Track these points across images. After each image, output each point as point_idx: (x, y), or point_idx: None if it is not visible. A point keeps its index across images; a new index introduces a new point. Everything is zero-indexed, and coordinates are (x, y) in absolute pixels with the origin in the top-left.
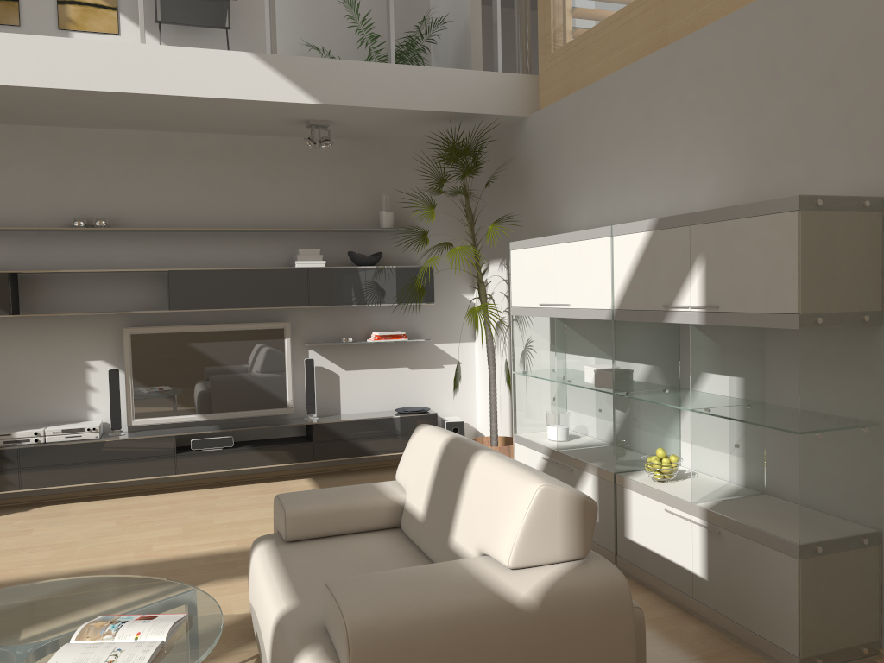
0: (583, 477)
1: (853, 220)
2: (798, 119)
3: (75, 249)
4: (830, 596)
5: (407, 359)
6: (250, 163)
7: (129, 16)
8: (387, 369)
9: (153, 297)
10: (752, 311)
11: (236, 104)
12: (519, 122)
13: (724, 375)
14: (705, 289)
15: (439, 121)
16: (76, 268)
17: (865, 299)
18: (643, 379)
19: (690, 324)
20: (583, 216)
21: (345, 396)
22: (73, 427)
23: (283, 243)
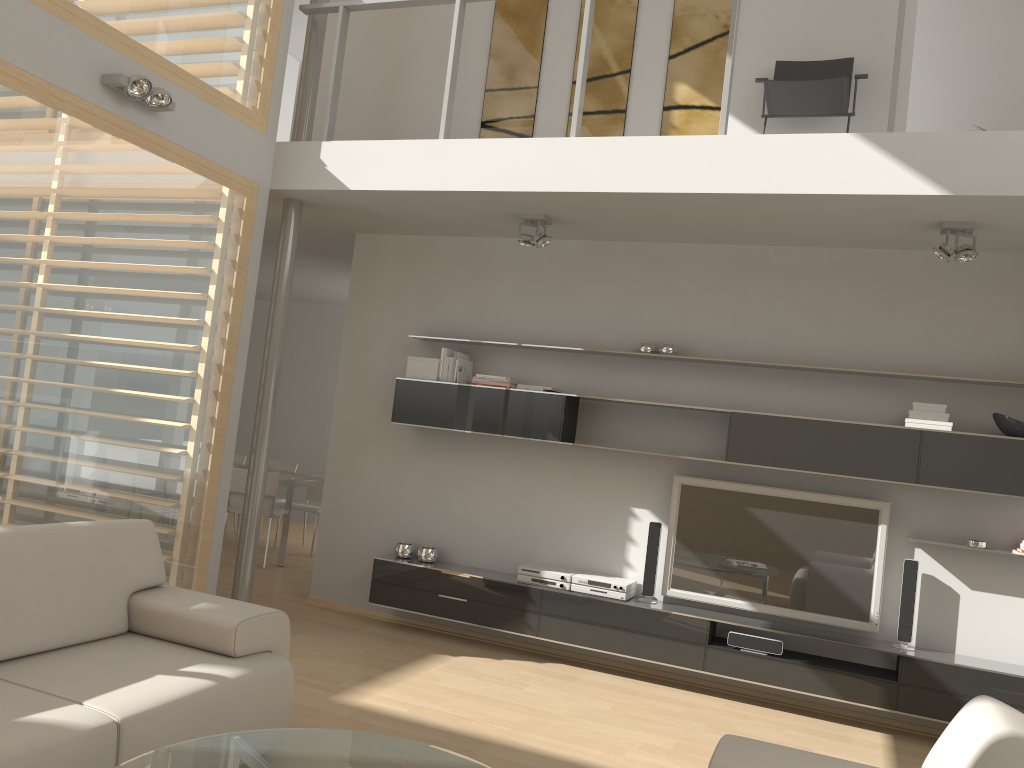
0: None
1: None
2: None
3: (639, 378)
4: None
5: None
6: (862, 285)
7: (736, 115)
8: None
9: (715, 443)
10: None
11: (830, 202)
12: None
13: None
14: None
15: None
16: (637, 399)
17: None
18: None
19: None
20: None
21: (965, 628)
22: (600, 580)
23: (895, 393)
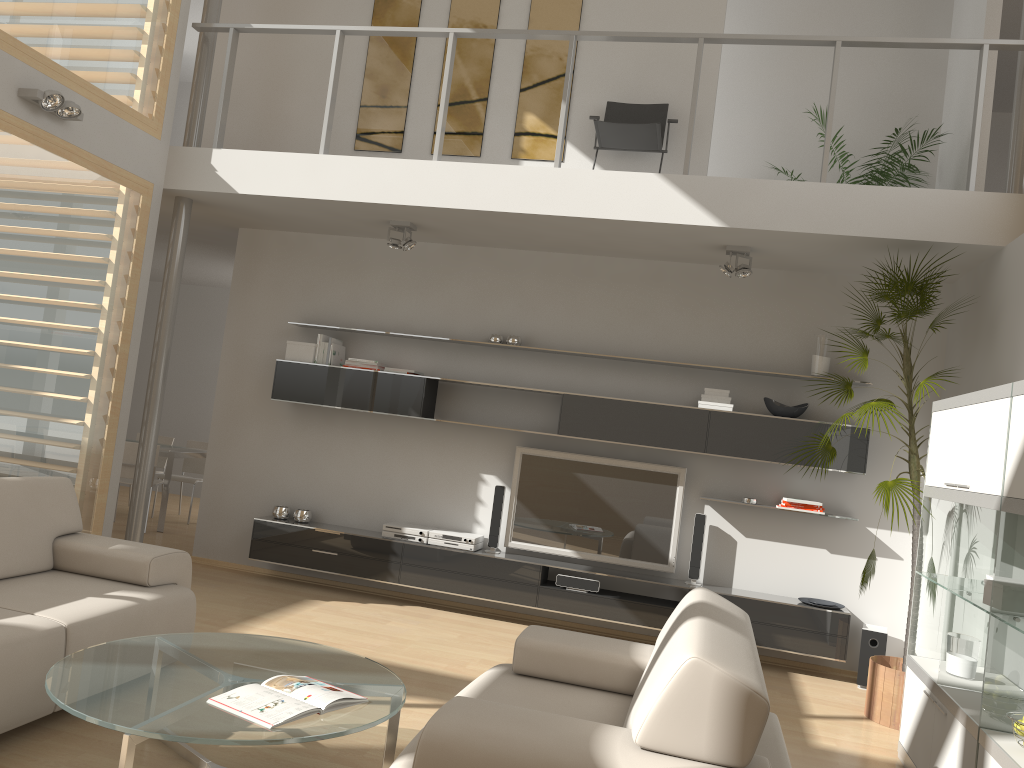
0: (953, 726)
1: None
2: None
3: (489, 364)
4: None
5: (826, 539)
6: (671, 291)
7: (574, 144)
8: (798, 546)
9: (551, 420)
10: None
11: (640, 227)
12: (996, 253)
13: None
14: None
15: (885, 250)
16: (487, 381)
17: None
18: None
19: None
20: None
21: (740, 568)
22: (453, 535)
23: (693, 381)
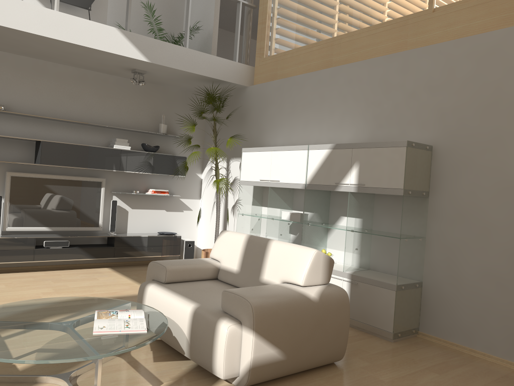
0: None
1: (423, 153)
2: (397, 109)
3: None
4: (404, 307)
5: (165, 205)
6: (91, 86)
7: None
8: (154, 210)
9: (25, 155)
10: (381, 187)
11: (103, 54)
12: (242, 88)
13: (359, 216)
14: (358, 177)
15: (203, 81)
16: None
17: (424, 186)
18: (315, 218)
19: (349, 191)
20: (279, 139)
21: (130, 223)
22: None
23: (105, 134)
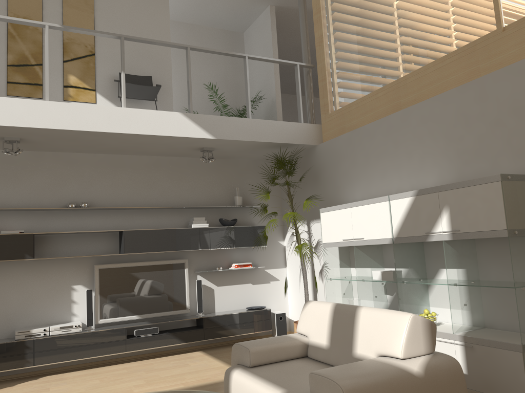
0: None
1: (523, 185)
2: (483, 141)
3: (68, 220)
4: None
5: (250, 279)
6: (165, 171)
7: (101, 94)
8: (240, 285)
9: (111, 247)
10: (480, 230)
11: (170, 139)
12: (312, 148)
13: (460, 266)
14: (450, 222)
15: (271, 147)
16: (68, 231)
17: None
18: (410, 274)
19: (443, 240)
20: (357, 194)
21: (217, 301)
22: (66, 325)
23: (182, 215)
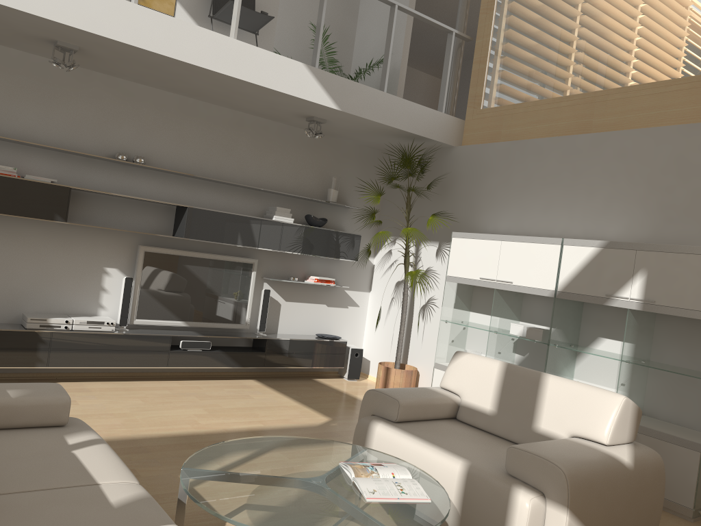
0: None
1: None
2: (699, 200)
3: (112, 177)
4: None
5: (326, 298)
6: (248, 135)
7: (183, 5)
8: (312, 304)
9: (162, 224)
10: (682, 307)
11: (282, 97)
12: (445, 148)
13: (637, 342)
14: (645, 290)
15: (396, 136)
16: (110, 191)
17: None
18: (563, 337)
19: (628, 308)
20: (502, 223)
21: (282, 320)
22: (96, 320)
23: (260, 200)
